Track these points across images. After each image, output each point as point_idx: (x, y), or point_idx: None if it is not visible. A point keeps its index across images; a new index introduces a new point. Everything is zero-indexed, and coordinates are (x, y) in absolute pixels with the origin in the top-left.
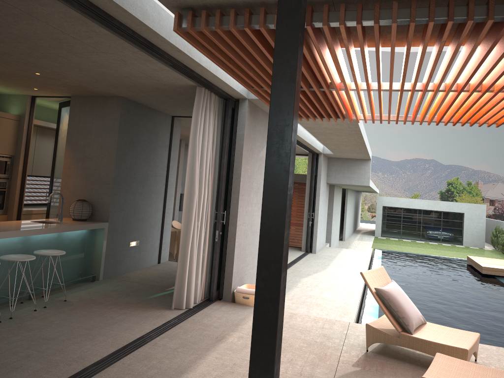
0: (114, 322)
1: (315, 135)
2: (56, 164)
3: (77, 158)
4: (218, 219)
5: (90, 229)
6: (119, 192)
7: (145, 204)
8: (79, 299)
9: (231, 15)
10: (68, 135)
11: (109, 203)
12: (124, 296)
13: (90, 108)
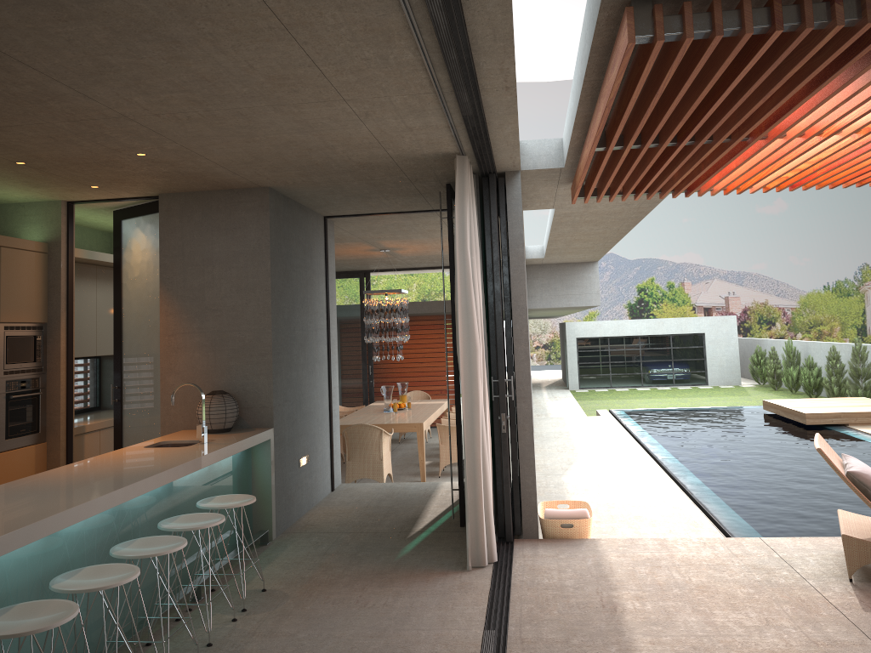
0: (405, 614)
1: (557, 227)
2: (125, 329)
3: (189, 314)
4: (502, 392)
5: (254, 445)
6: (280, 367)
7: (310, 385)
8: (284, 581)
9: (746, 7)
10: (163, 271)
11: (270, 391)
12: (354, 560)
13: (203, 215)
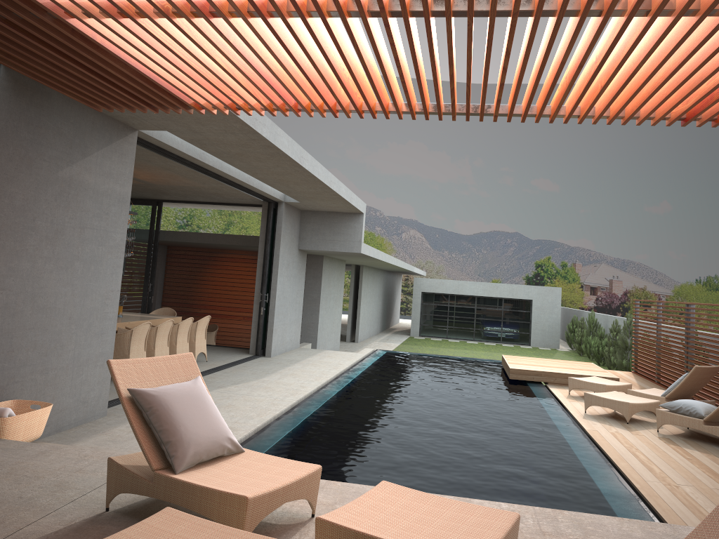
0: None
1: (225, 159)
2: None
3: None
4: None
5: None
6: None
7: None
8: None
9: None
10: None
11: None
12: None
13: None
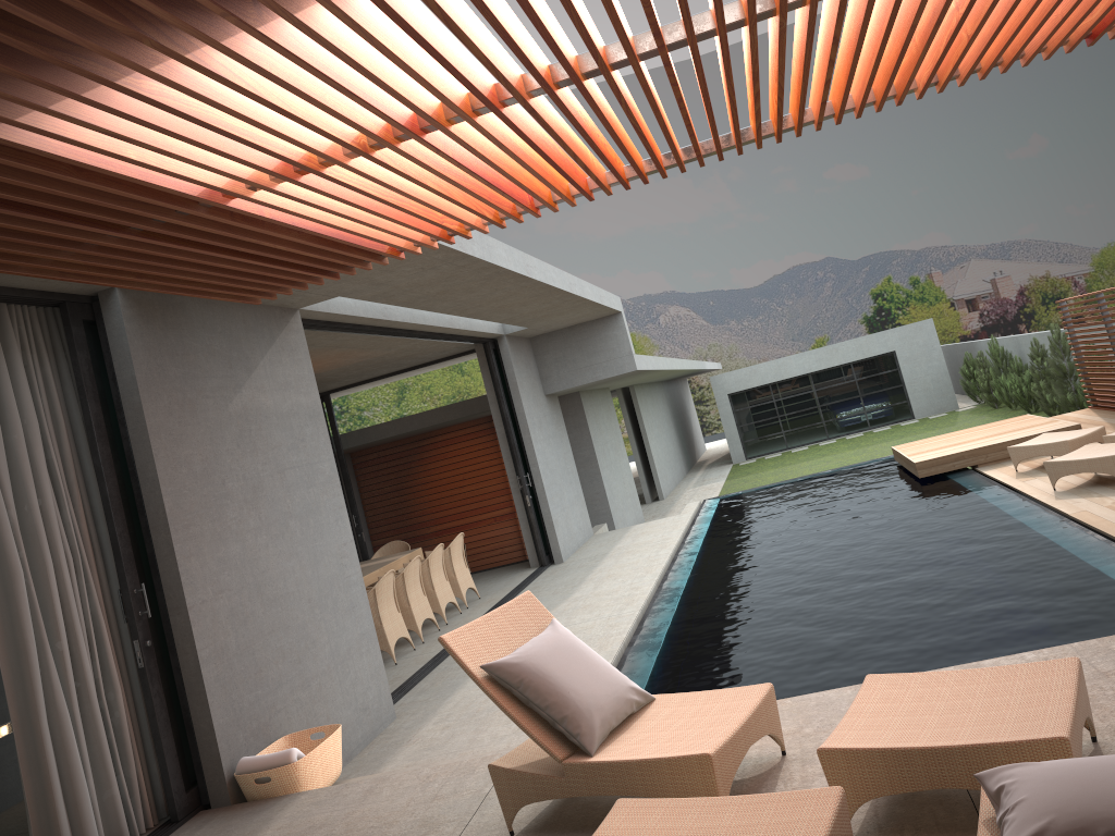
0: None
1: (421, 306)
2: None
3: None
4: (130, 610)
5: None
6: None
7: None
8: None
9: None
10: None
11: None
12: None
13: None
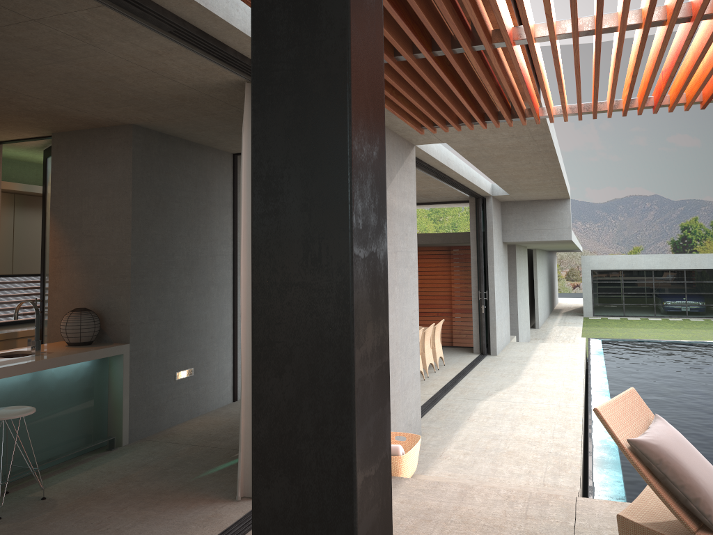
0: None
1: (477, 162)
2: (46, 252)
3: (70, 238)
4: None
5: (93, 359)
6: (146, 289)
7: (199, 306)
8: (72, 491)
9: None
10: (53, 201)
11: (128, 310)
12: (157, 476)
13: (83, 151)
